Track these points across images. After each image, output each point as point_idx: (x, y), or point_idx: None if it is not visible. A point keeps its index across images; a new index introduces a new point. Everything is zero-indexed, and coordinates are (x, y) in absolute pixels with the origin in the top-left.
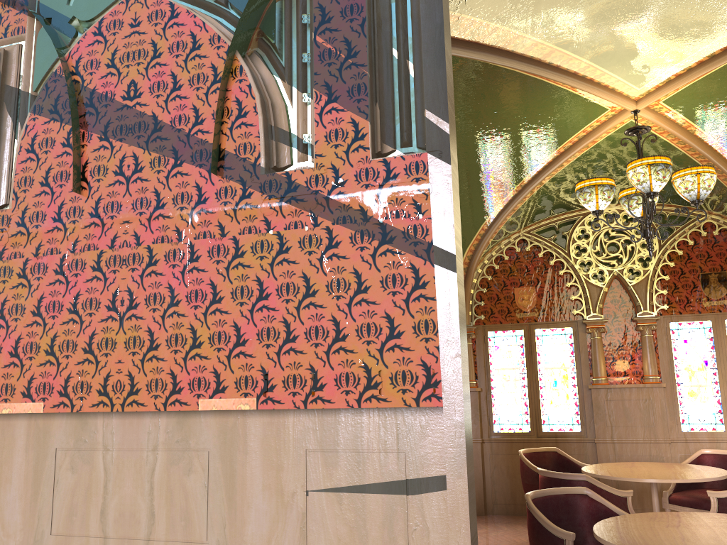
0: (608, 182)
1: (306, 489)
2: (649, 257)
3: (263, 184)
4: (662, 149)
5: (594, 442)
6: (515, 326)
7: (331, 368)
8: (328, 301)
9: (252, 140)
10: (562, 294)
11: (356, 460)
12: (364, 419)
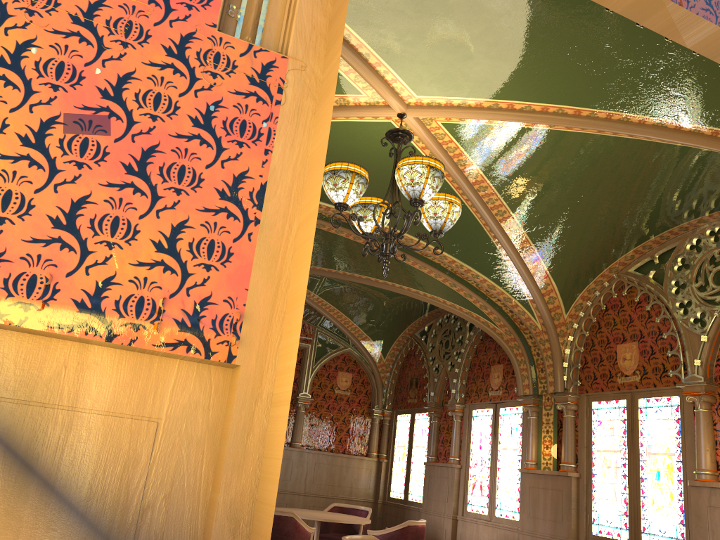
0: (361, 200)
1: None
2: None
3: None
4: (558, 137)
5: None
6: (618, 395)
7: None
8: None
9: None
10: (667, 350)
11: None
12: None
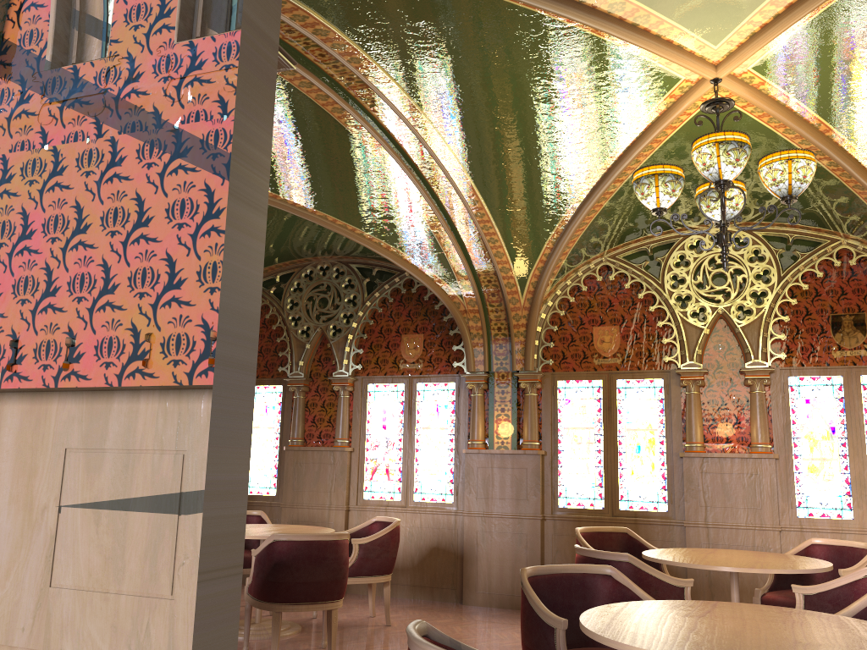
0: (673, 170)
1: (60, 504)
2: (764, 291)
3: (45, 83)
4: (767, 141)
5: (684, 526)
6: (592, 375)
7: (93, 332)
8: (101, 240)
9: (40, 26)
10: (653, 337)
11: (123, 464)
12: (139, 406)
